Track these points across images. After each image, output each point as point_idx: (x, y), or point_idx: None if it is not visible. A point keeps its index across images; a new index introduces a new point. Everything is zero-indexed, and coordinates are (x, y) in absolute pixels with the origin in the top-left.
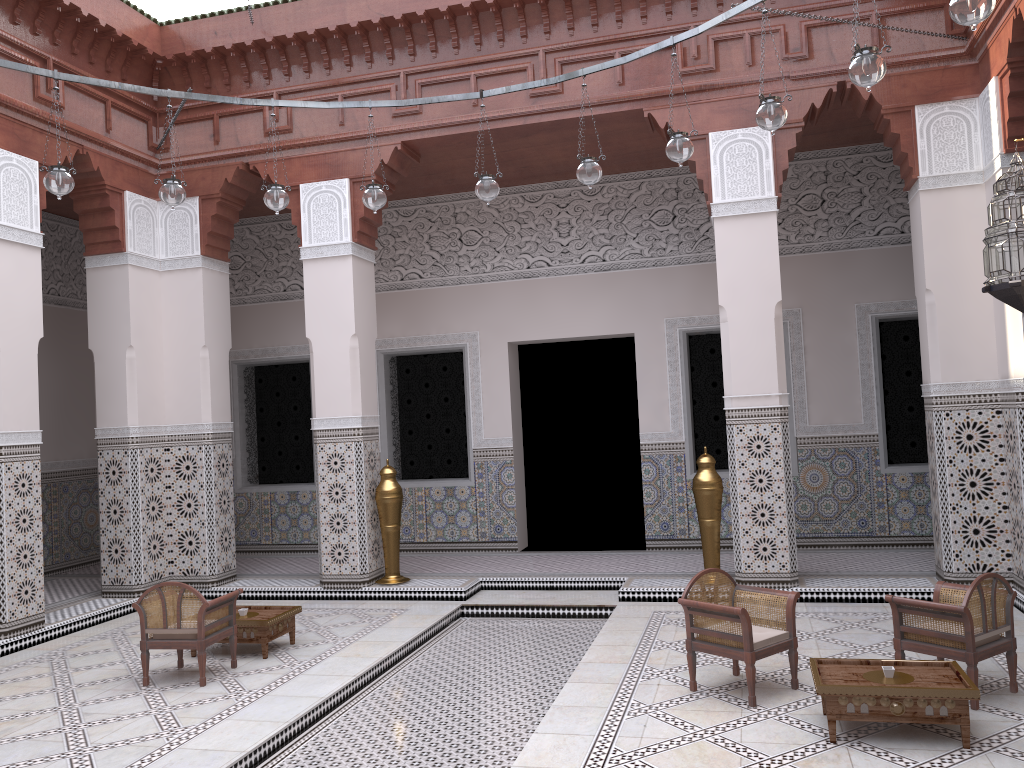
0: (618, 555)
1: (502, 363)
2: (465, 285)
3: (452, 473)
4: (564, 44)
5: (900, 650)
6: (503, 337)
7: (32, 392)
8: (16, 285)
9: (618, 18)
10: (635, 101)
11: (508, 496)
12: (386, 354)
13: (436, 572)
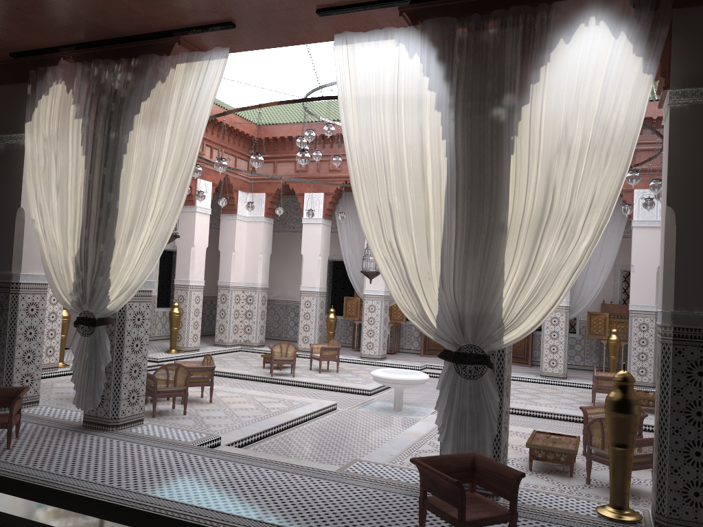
0: None
1: None
2: None
3: None
4: None
5: None
6: None
7: (651, 289)
8: (645, 244)
9: None
10: None
11: None
12: None
13: None
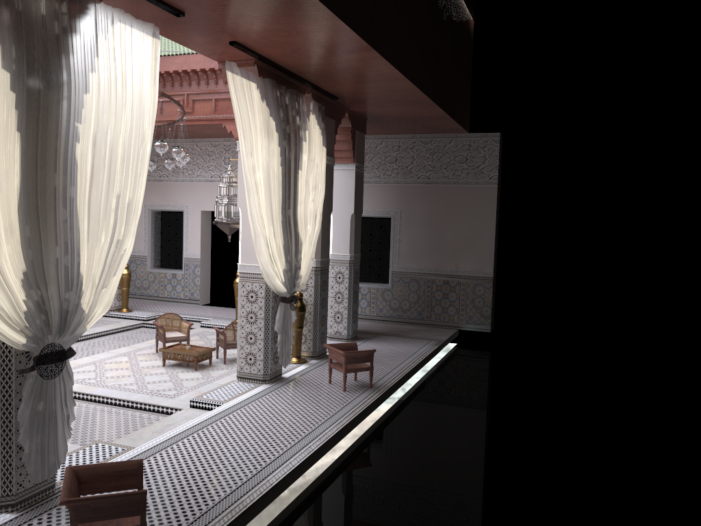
0: (234, 310)
1: (198, 220)
2: (185, 182)
3: (177, 267)
4: (194, 92)
5: (216, 345)
6: (199, 208)
7: None
8: None
9: (215, 83)
10: (219, 120)
11: (197, 280)
12: (153, 210)
13: (149, 309)
